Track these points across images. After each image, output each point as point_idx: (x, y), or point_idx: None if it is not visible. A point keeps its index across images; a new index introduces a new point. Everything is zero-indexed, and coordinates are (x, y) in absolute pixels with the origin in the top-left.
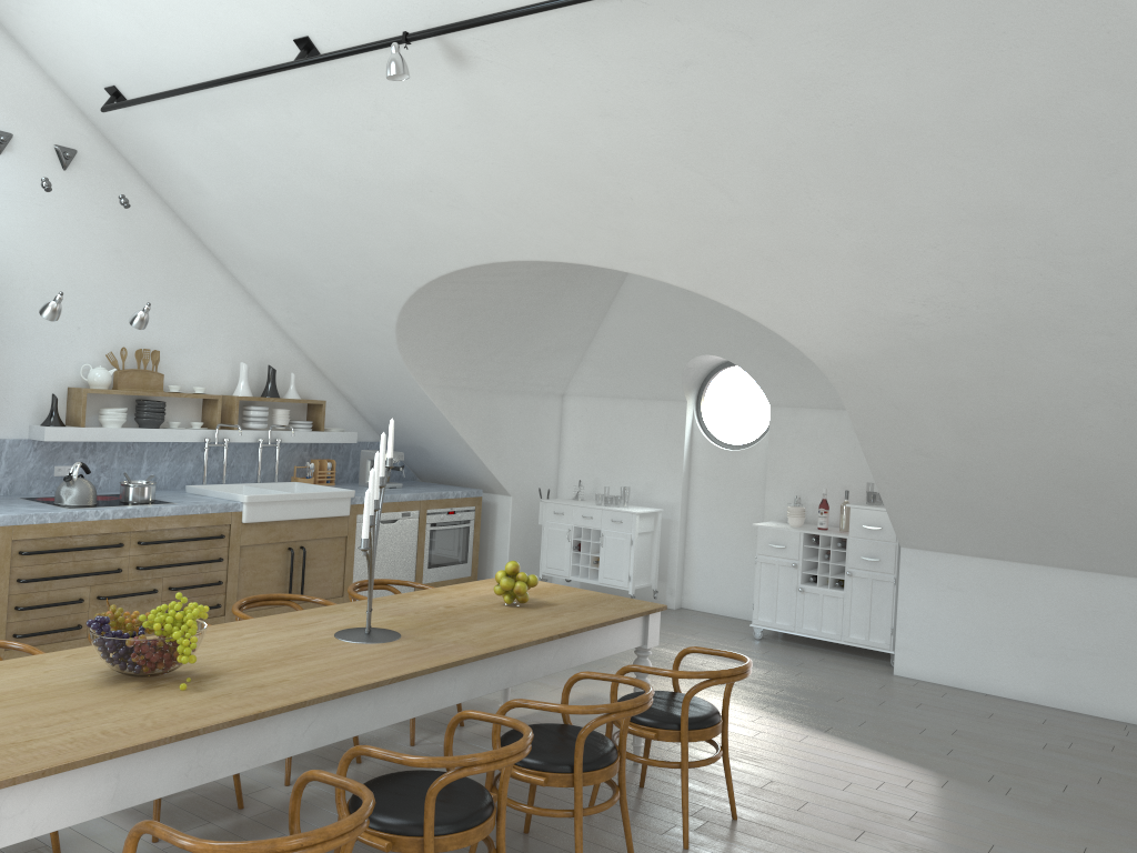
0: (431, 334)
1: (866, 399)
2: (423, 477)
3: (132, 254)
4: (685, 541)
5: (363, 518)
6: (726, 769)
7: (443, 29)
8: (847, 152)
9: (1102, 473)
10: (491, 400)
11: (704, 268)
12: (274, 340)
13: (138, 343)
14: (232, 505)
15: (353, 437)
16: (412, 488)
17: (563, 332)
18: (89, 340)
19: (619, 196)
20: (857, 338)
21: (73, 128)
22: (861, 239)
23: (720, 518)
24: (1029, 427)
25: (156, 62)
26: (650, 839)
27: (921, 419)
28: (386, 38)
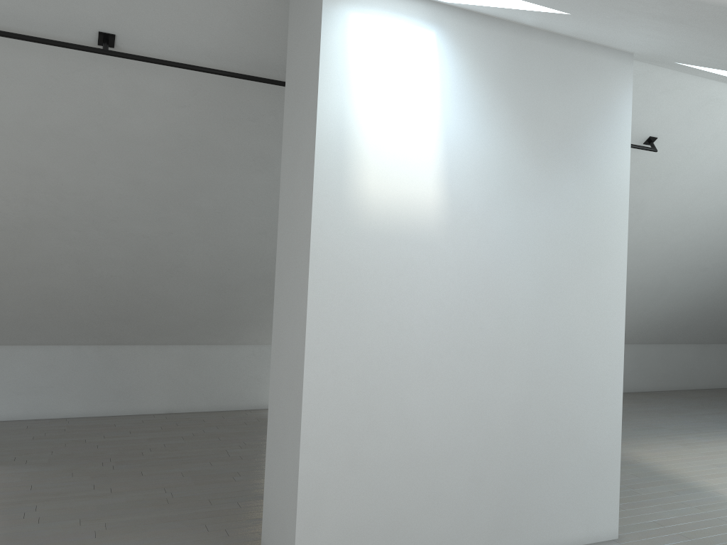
0: None
1: None
2: None
3: None
4: None
5: None
6: None
7: None
8: None
9: (64, 295)
10: None
11: None
12: None
13: None
14: None
15: None
16: None
17: None
18: None
19: None
20: None
21: None
22: None
23: None
24: (31, 273)
25: None
26: None
27: None
28: None
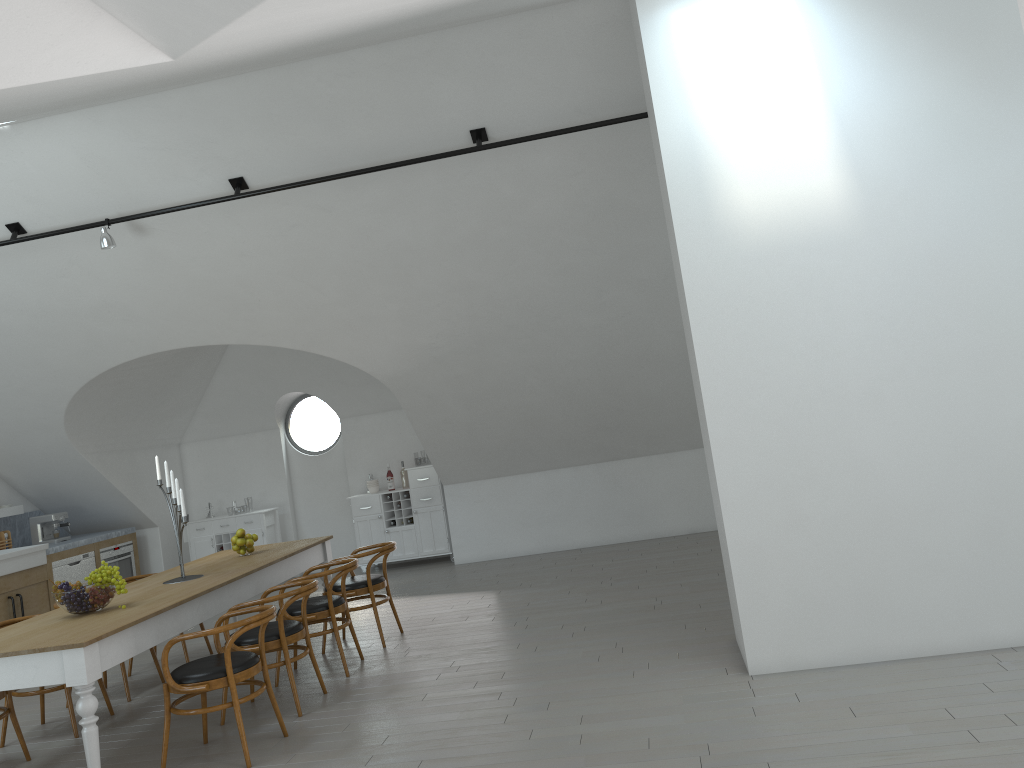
0: (89, 413)
1: (412, 396)
2: (75, 531)
3: None
4: (297, 526)
5: (181, 505)
6: (392, 606)
7: (137, 216)
8: (387, 263)
9: (540, 411)
10: (132, 456)
11: (308, 335)
12: None
13: None
14: None
15: (21, 508)
16: (79, 537)
17: (183, 395)
18: None
19: (251, 299)
20: (403, 361)
21: None
22: (399, 306)
23: (319, 503)
24: (500, 393)
25: None
26: (364, 650)
27: (444, 401)
28: (85, 220)
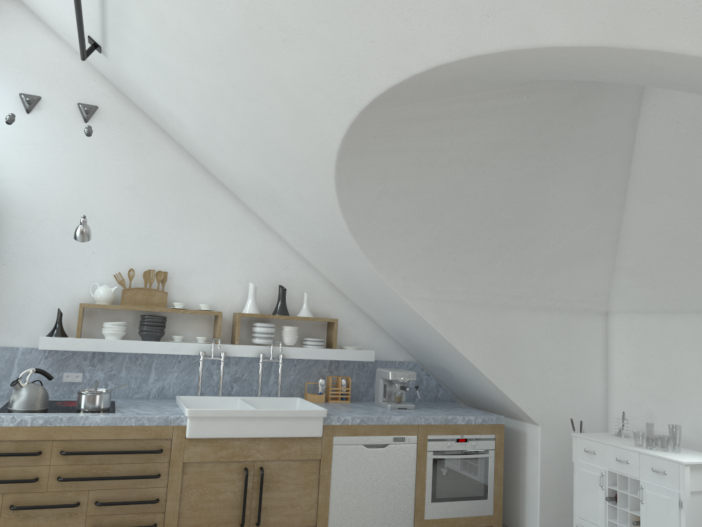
0: (398, 240)
1: None
2: (461, 398)
3: (147, 189)
4: None
5: None
6: None
7: None
8: None
9: None
10: (503, 316)
11: None
12: (291, 263)
13: (150, 266)
14: (174, 419)
15: (370, 355)
16: (424, 410)
17: (572, 233)
18: (103, 263)
19: None
20: None
21: (95, 89)
22: None
23: None
24: None
25: None
26: None
27: None
28: None
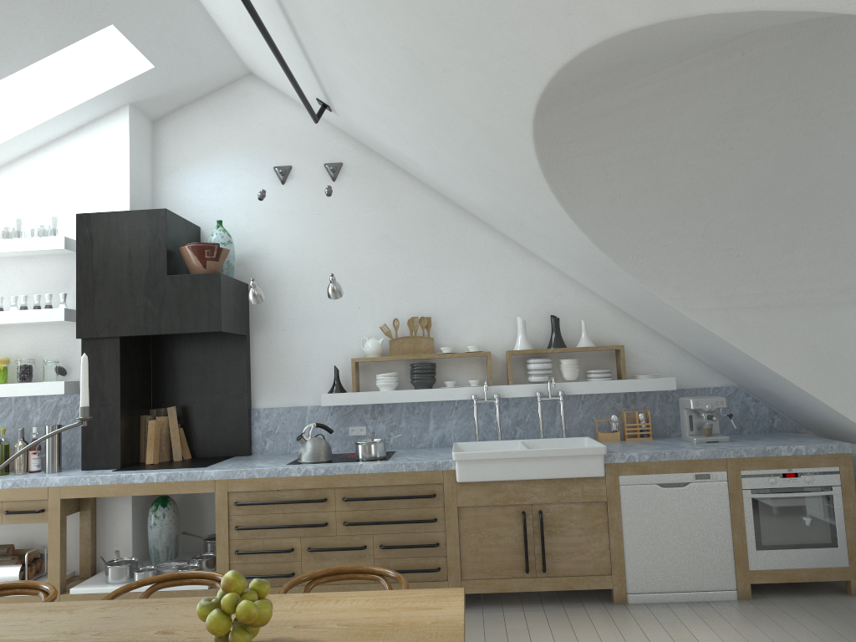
0: (656, 245)
1: None
2: (807, 427)
3: (399, 236)
4: None
5: None
6: None
7: None
8: None
9: None
10: (826, 317)
11: None
12: (562, 289)
13: (413, 313)
14: (442, 463)
15: (669, 383)
16: (742, 442)
17: None
18: (369, 316)
19: None
20: None
21: (337, 146)
22: None
23: None
24: None
25: (291, 62)
26: None
27: None
28: None
